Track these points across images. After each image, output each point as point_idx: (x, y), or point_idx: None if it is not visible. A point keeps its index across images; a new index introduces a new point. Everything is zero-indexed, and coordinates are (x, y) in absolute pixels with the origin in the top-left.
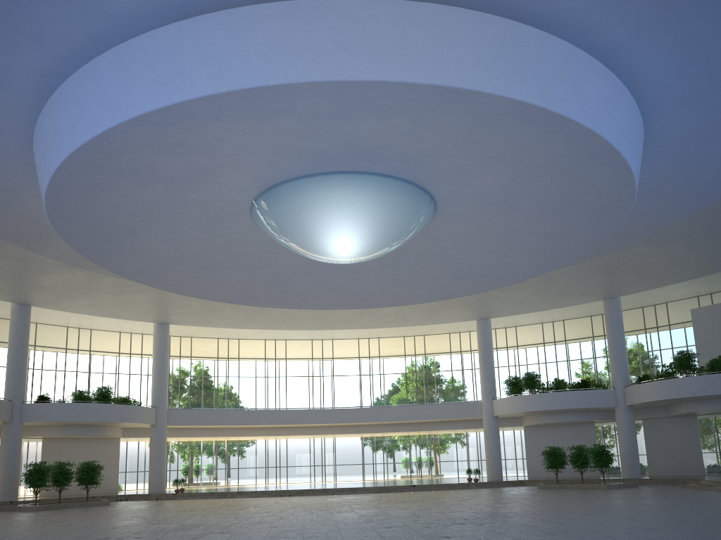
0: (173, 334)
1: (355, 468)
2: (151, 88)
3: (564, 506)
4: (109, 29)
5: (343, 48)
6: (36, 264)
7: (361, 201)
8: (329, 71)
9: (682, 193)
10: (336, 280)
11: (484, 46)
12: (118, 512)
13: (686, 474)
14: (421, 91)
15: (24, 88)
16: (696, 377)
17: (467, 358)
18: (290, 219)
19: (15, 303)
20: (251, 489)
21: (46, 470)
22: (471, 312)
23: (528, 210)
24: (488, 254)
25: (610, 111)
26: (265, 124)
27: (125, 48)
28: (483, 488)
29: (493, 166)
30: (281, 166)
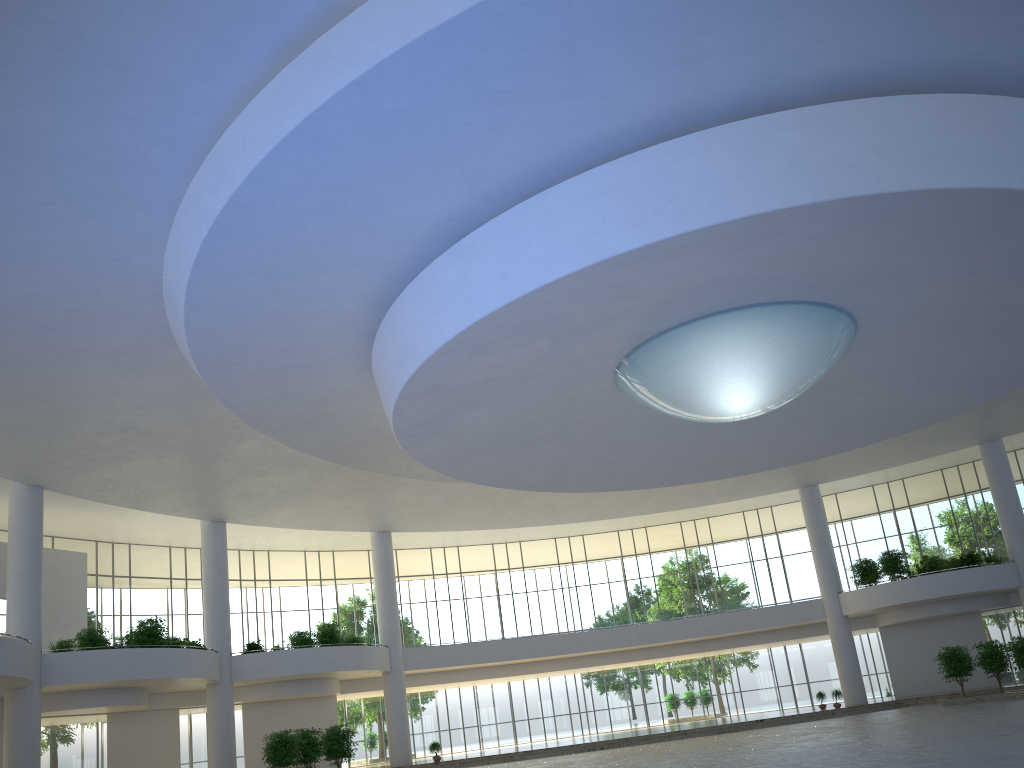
0: None
1: (599, 716)
2: (632, 222)
3: None
4: (564, 157)
5: (880, 156)
6: (256, 464)
7: (784, 338)
8: (866, 183)
9: None
10: (677, 446)
11: None
12: None
13: None
14: (961, 197)
15: (416, 236)
16: None
17: (736, 547)
18: (686, 369)
19: (207, 521)
20: (533, 748)
21: (294, 741)
22: (795, 478)
23: (977, 331)
24: (894, 394)
25: None
26: (735, 253)
27: (589, 178)
28: (855, 714)
29: (966, 279)
30: (699, 303)
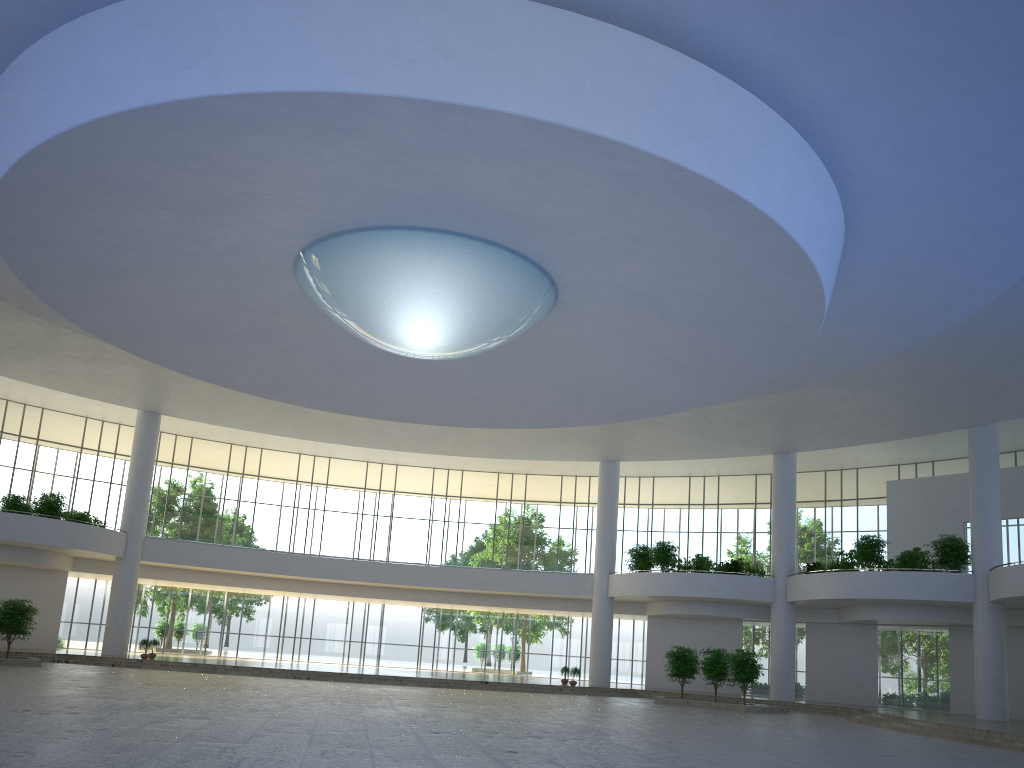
0: (166, 430)
1: (409, 651)
2: (165, 70)
3: (682, 728)
4: None
5: (445, 56)
6: None
7: (453, 274)
8: (422, 85)
9: (888, 322)
10: (408, 380)
11: (640, 84)
12: (51, 678)
13: (854, 703)
14: (547, 133)
15: None
16: (880, 572)
17: (583, 513)
18: (350, 285)
19: None
20: (254, 665)
21: None
22: (594, 449)
23: (681, 317)
24: (623, 372)
25: (800, 197)
26: (326, 146)
27: (133, 7)
28: (581, 695)
29: (638, 250)
30: (345, 208)
